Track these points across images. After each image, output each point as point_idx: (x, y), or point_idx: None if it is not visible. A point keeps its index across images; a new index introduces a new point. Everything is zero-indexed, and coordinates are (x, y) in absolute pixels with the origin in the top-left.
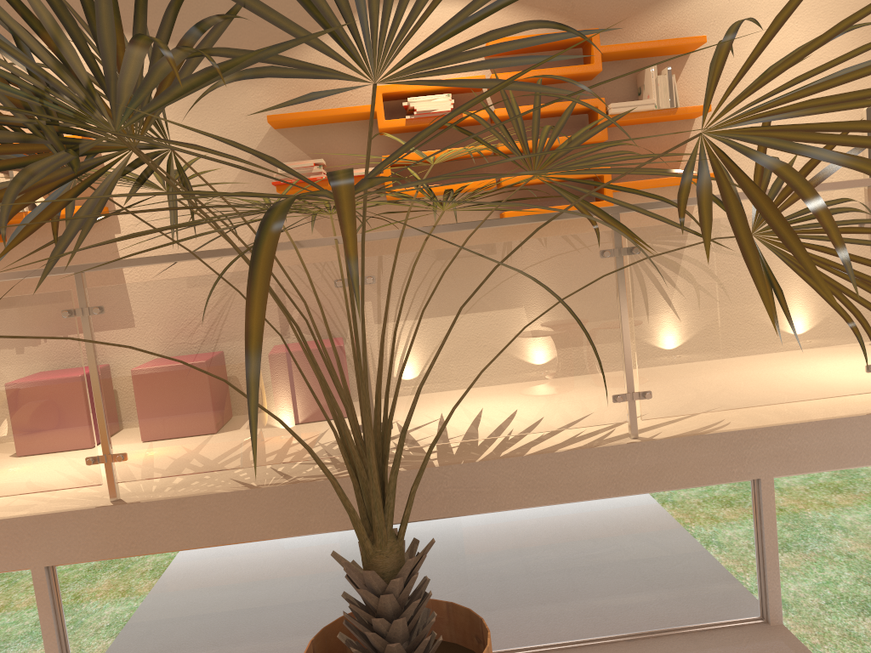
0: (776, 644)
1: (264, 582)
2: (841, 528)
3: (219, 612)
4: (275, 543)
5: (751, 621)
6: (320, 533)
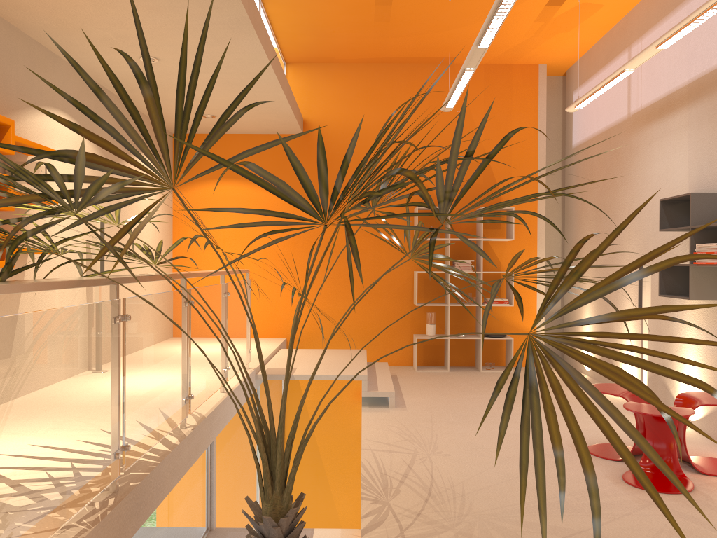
0: (232, 533)
1: None
2: (219, 462)
3: None
4: None
5: (206, 533)
6: None
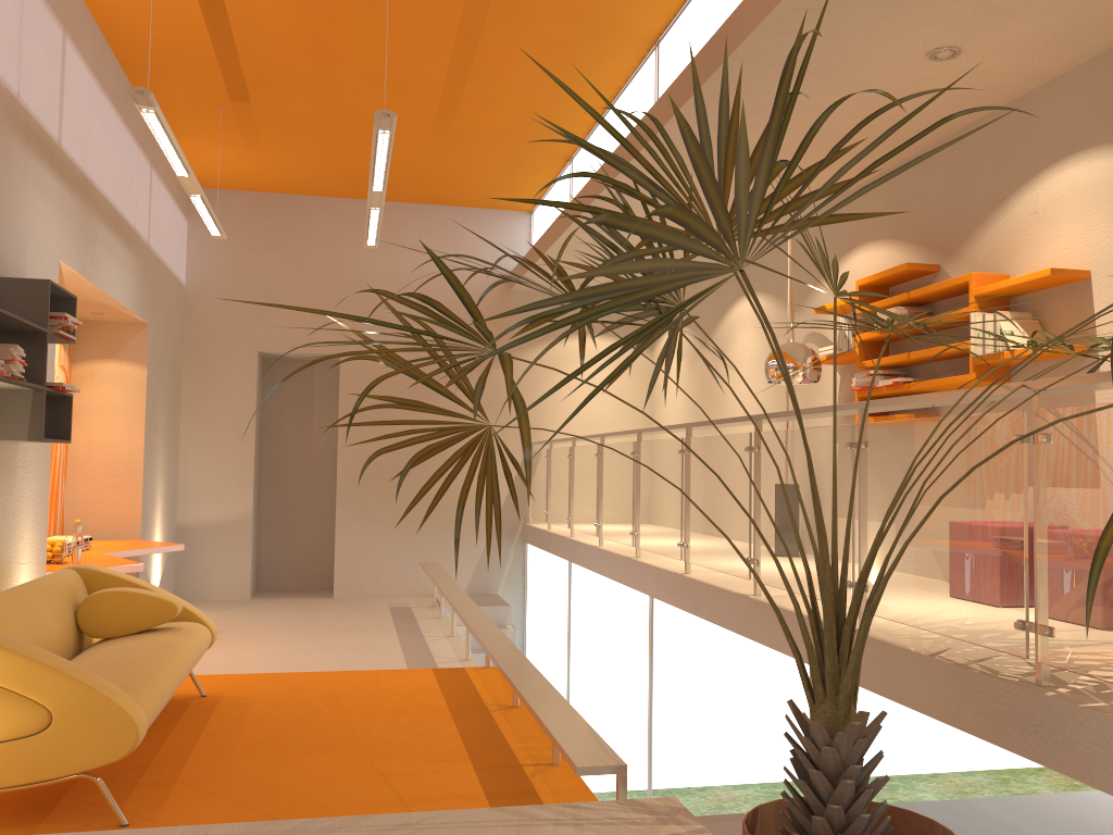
0: None
1: (935, 768)
2: None
3: (904, 780)
4: (945, 729)
5: None
6: (979, 738)
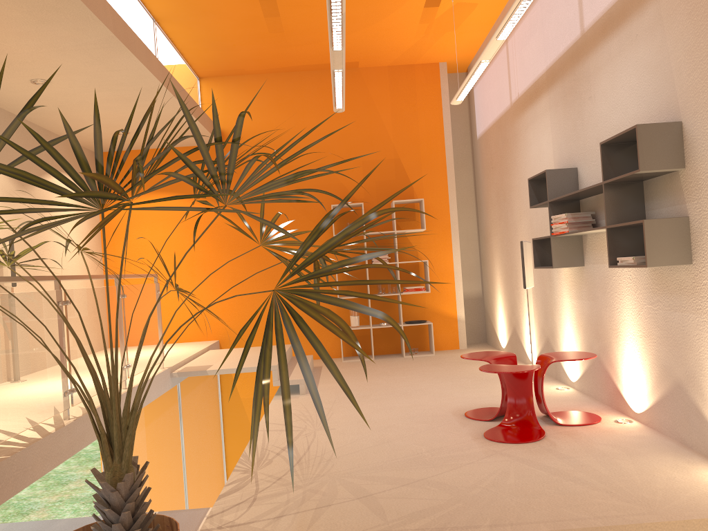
0: None
1: None
2: None
3: None
4: None
5: None
6: None
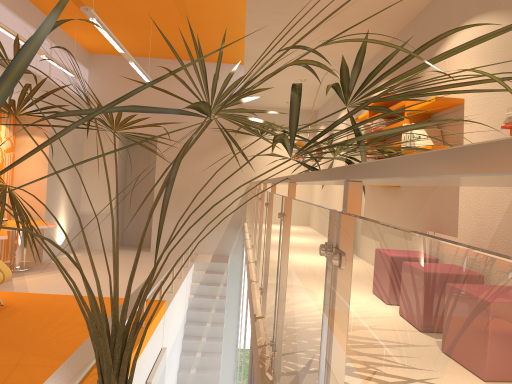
0: None
1: None
2: None
3: None
4: None
5: None
6: None
